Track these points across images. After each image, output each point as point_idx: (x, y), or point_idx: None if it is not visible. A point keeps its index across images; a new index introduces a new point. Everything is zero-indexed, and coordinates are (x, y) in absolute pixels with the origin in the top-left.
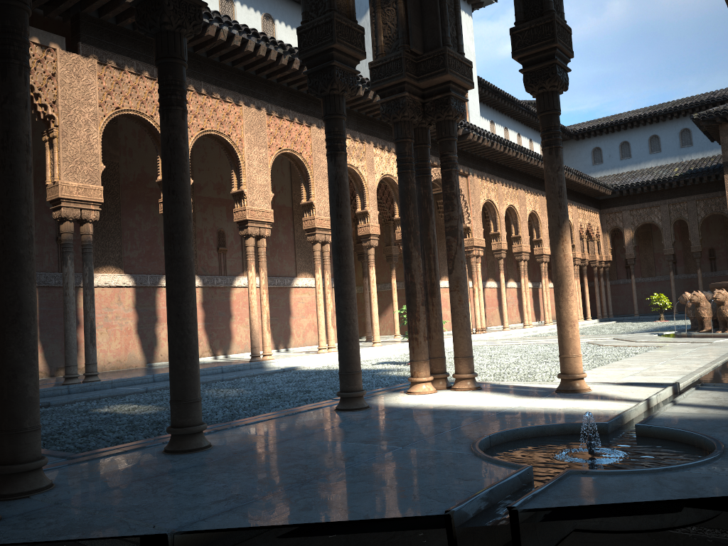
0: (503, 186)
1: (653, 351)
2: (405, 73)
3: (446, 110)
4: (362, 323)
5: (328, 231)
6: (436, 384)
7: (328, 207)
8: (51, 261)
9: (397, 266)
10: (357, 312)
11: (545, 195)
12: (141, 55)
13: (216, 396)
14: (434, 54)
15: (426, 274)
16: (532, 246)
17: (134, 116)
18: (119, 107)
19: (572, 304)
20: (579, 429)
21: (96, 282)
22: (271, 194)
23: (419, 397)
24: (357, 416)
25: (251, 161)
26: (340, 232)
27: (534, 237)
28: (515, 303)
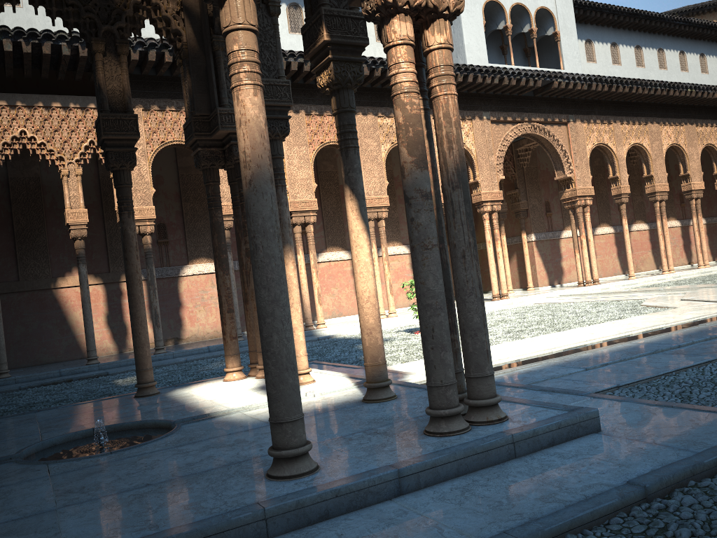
0: (623, 125)
1: (631, 318)
2: (193, 134)
3: (231, 156)
4: (488, 278)
5: (380, 208)
6: (252, 372)
7: (378, 186)
8: (155, 259)
9: (513, 221)
10: (144, 327)
11: (696, 122)
12: (179, 94)
13: (199, 369)
14: (214, 114)
15: (242, 286)
16: (706, 176)
17: (181, 144)
18: (164, 141)
19: (292, 314)
20: (163, 424)
21: (191, 271)
22: (314, 185)
23: (217, 384)
24: (121, 403)
25: (291, 160)
26: (126, 270)
27: (680, 172)
28: (679, 243)
